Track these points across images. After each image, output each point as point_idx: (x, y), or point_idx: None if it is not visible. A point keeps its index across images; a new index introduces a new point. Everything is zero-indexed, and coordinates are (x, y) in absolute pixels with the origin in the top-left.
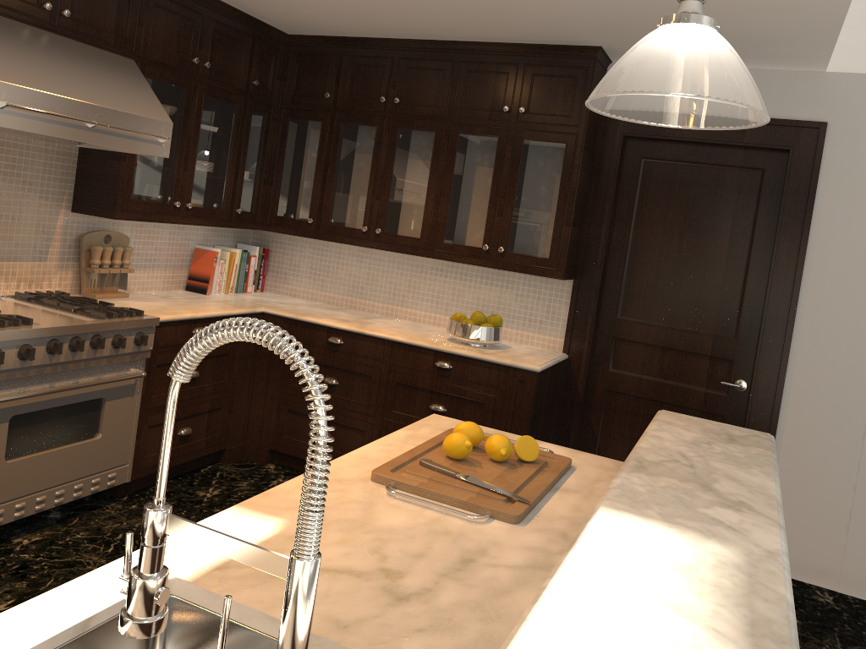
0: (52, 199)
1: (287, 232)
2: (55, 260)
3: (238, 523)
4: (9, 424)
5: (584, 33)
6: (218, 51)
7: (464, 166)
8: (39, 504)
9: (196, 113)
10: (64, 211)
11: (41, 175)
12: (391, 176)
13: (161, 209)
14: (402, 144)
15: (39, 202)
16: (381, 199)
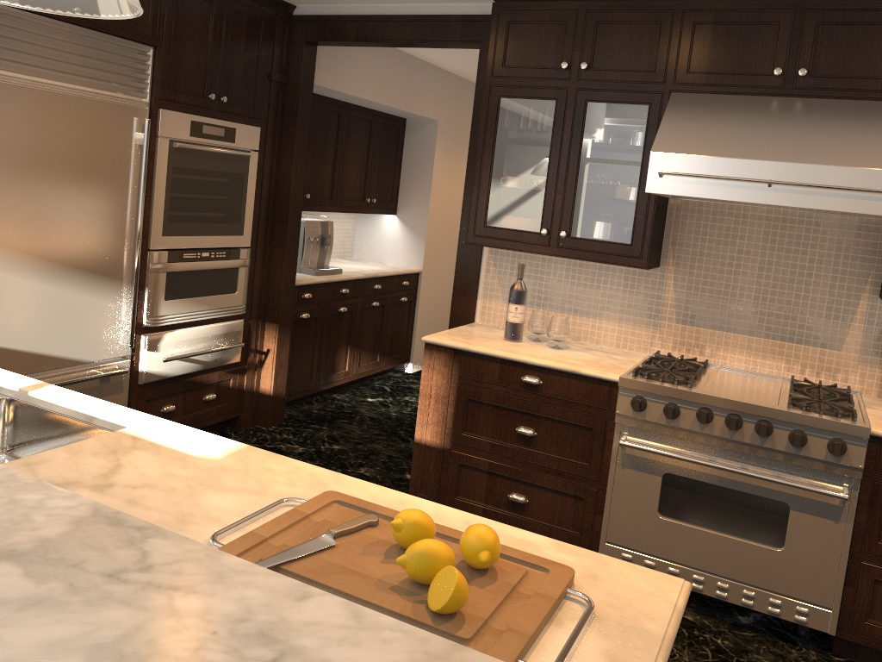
0: (848, 281)
1: None
2: (853, 351)
3: (211, 444)
4: (665, 481)
5: None
6: None
7: None
8: (695, 583)
9: None
10: (868, 296)
11: (833, 253)
12: None
13: None
14: None
15: (831, 282)
16: None
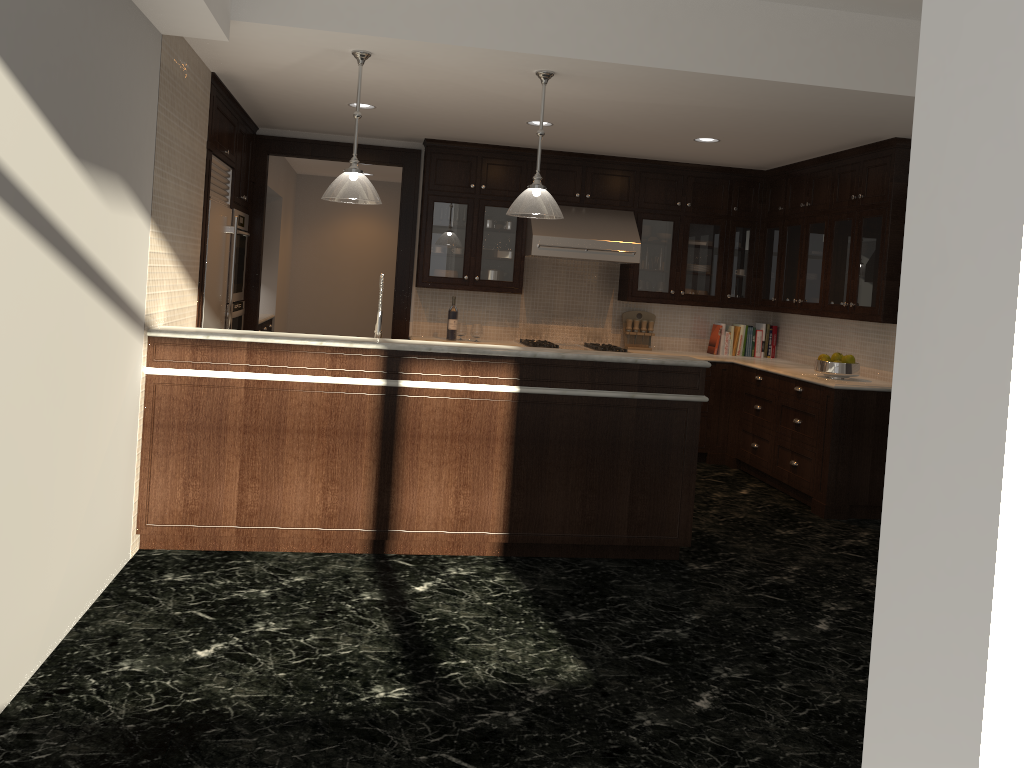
0: (604, 293)
1: (765, 309)
2: (609, 327)
3: None
4: None
5: (860, 134)
6: (699, 195)
7: (837, 244)
8: None
9: (683, 235)
10: (613, 300)
11: (597, 280)
12: (806, 259)
13: (661, 296)
14: (811, 235)
15: (597, 295)
16: (802, 277)
